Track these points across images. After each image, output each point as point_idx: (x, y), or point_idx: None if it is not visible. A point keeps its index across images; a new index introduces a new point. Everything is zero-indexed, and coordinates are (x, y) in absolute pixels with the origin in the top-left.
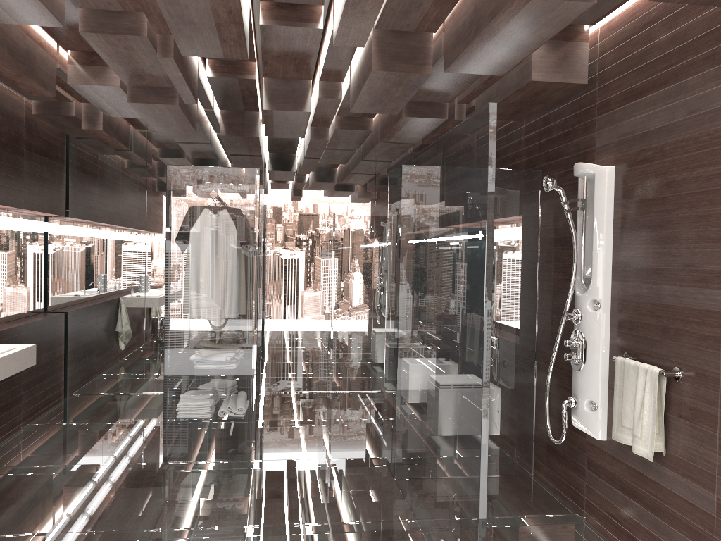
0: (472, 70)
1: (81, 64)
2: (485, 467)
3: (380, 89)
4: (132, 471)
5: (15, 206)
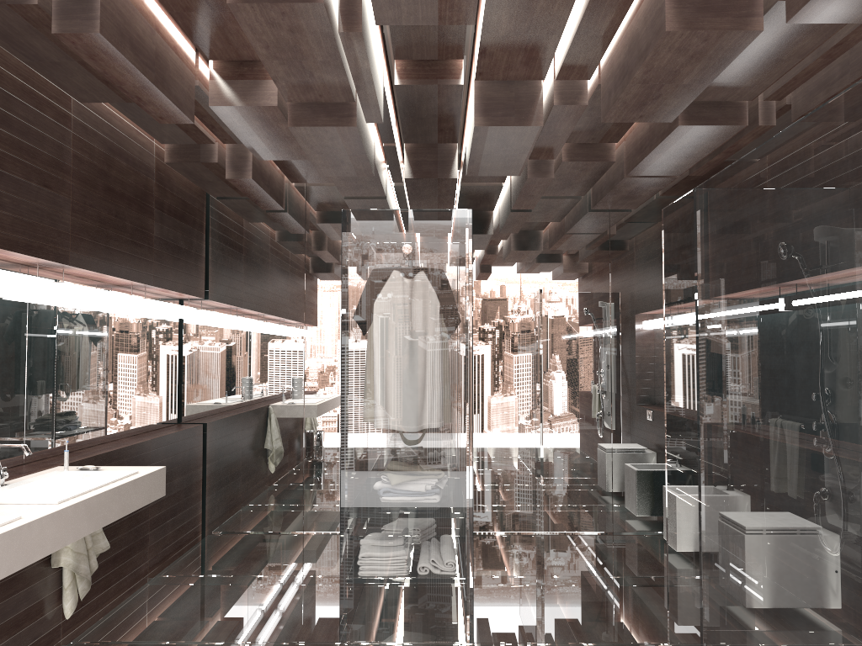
0: (838, 14)
1: (226, 79)
2: None
3: (665, 70)
4: None
5: (141, 281)
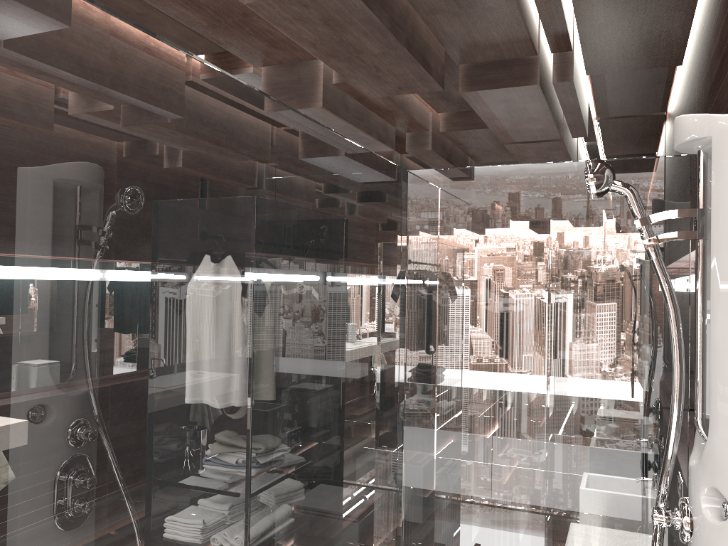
0: None
1: None
2: None
3: (329, 42)
4: None
5: None
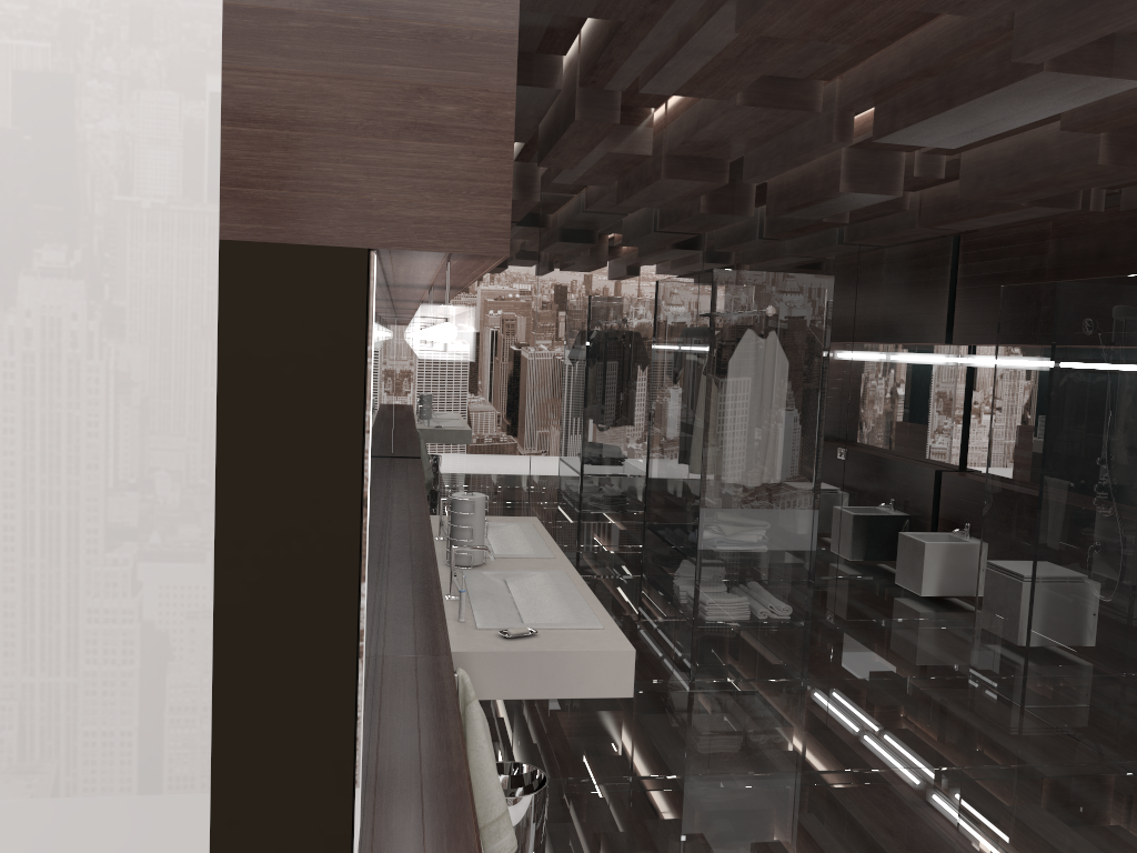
0: None
1: None
2: None
3: (1062, 180)
4: (664, 692)
5: None
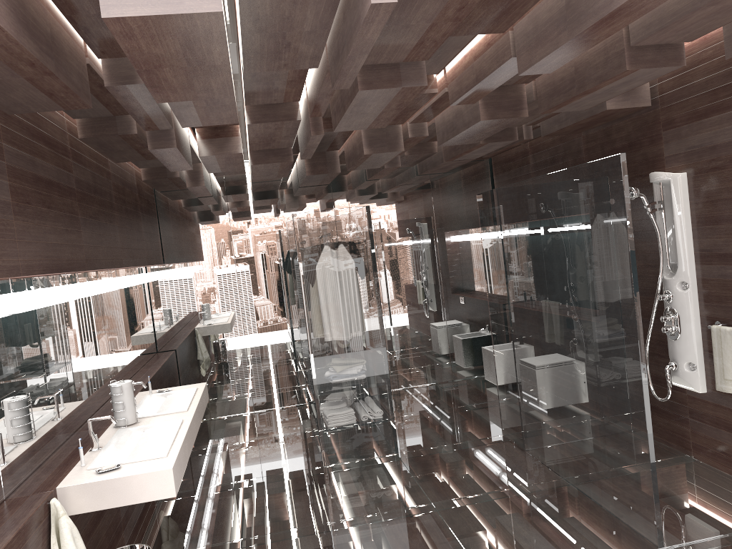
0: (563, 110)
1: (208, 138)
2: (650, 424)
3: (477, 130)
4: (303, 477)
5: (143, 264)
